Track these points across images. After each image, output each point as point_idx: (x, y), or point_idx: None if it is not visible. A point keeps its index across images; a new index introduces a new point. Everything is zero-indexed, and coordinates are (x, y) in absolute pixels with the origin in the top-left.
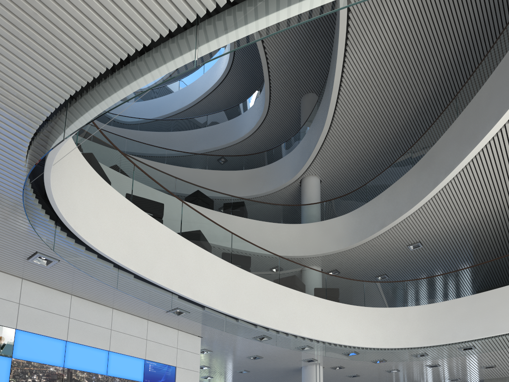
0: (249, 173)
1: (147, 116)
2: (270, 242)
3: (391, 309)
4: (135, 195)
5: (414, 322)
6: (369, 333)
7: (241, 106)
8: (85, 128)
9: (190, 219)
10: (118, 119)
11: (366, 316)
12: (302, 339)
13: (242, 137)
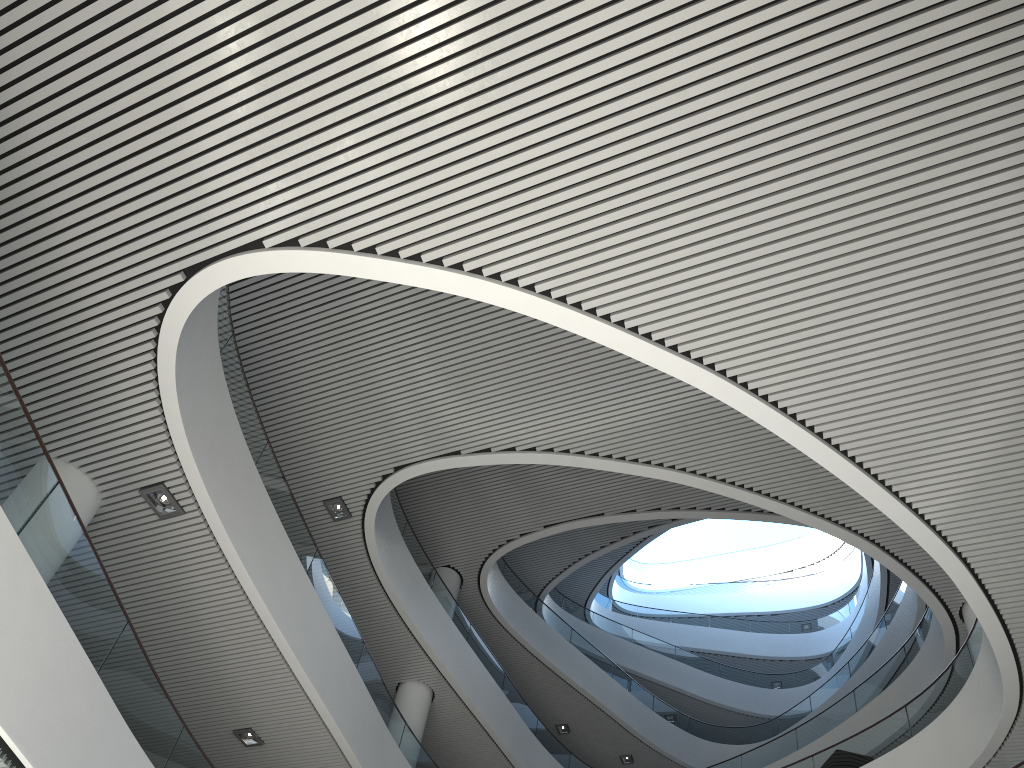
0: (910, 670)
1: None
2: None
3: None
4: None
5: None
6: None
7: None
8: None
9: None
10: (785, 718)
11: None
12: None
13: (918, 610)
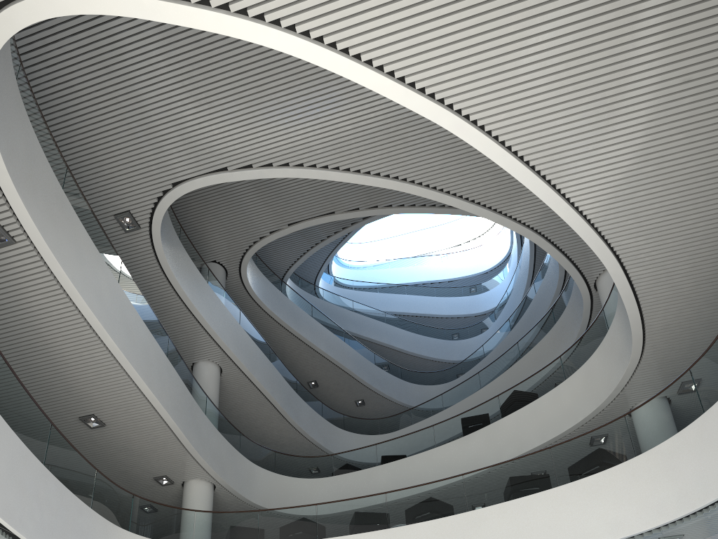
0: (557, 326)
1: None
2: (552, 420)
3: (679, 435)
4: (261, 535)
5: None
6: (650, 500)
7: None
8: (203, 522)
9: (327, 514)
10: (466, 363)
11: (637, 474)
12: None
13: (559, 279)
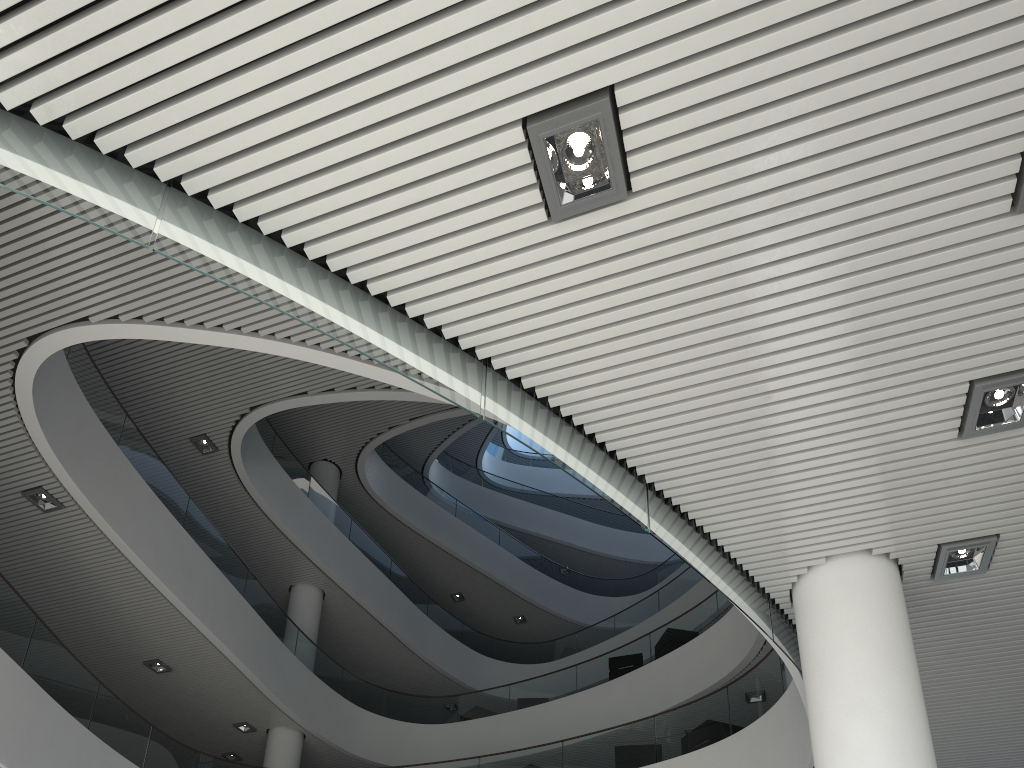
0: None
1: None
2: (699, 671)
3: (764, 718)
4: None
5: (789, 727)
6: None
7: None
8: None
9: None
10: (662, 569)
11: (728, 756)
12: None
13: None
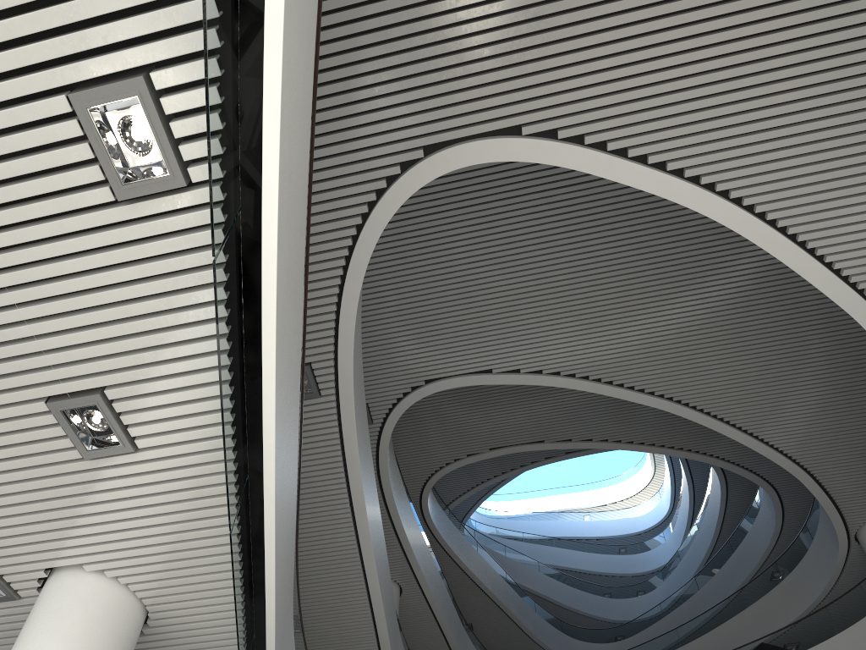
0: (789, 580)
1: (680, 586)
2: None
3: None
4: None
5: None
6: None
7: (757, 499)
8: None
9: None
10: (638, 622)
11: None
12: None
13: (774, 534)
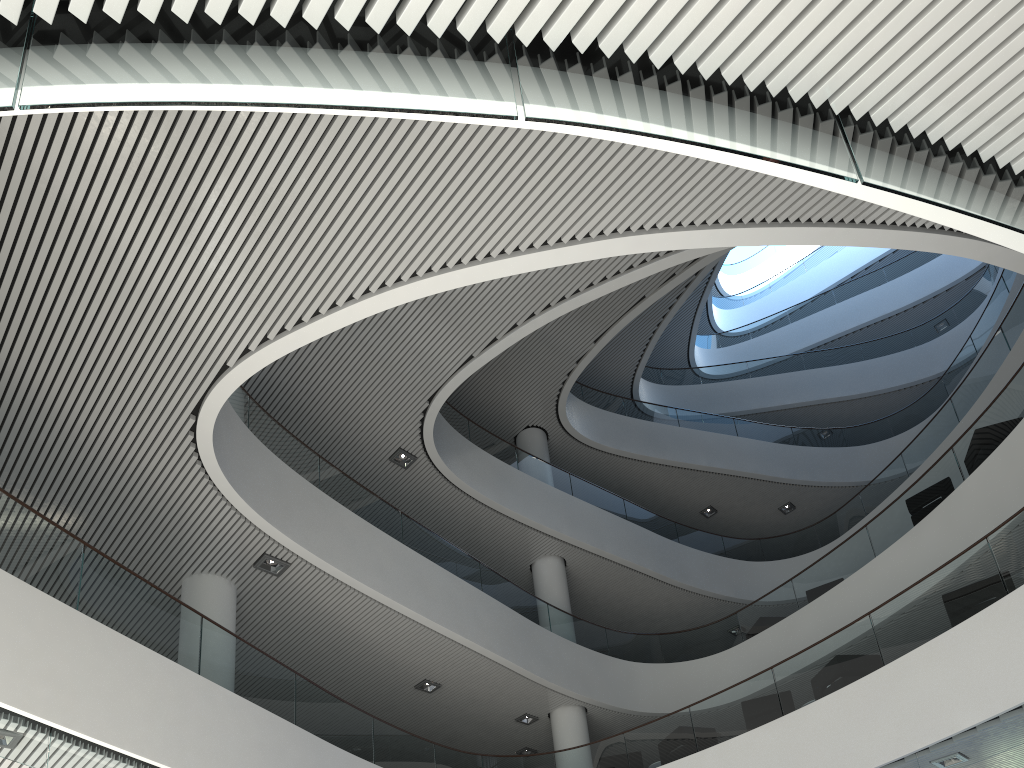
0: None
1: None
2: None
3: None
4: (632, 762)
5: None
6: None
7: None
8: (565, 763)
9: (704, 716)
10: (950, 375)
11: None
12: (987, 727)
13: None
